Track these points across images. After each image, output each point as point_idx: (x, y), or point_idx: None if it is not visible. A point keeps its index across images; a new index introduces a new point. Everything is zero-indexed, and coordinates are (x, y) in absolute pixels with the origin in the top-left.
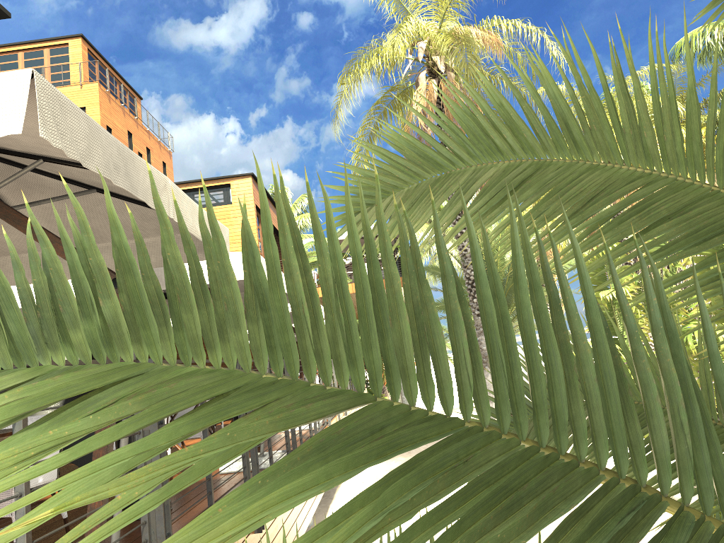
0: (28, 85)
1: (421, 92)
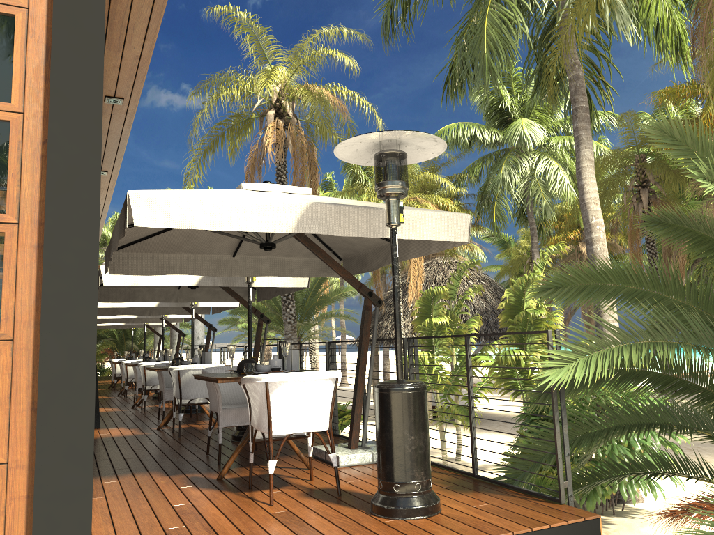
0: (469, 221)
1: (272, 129)
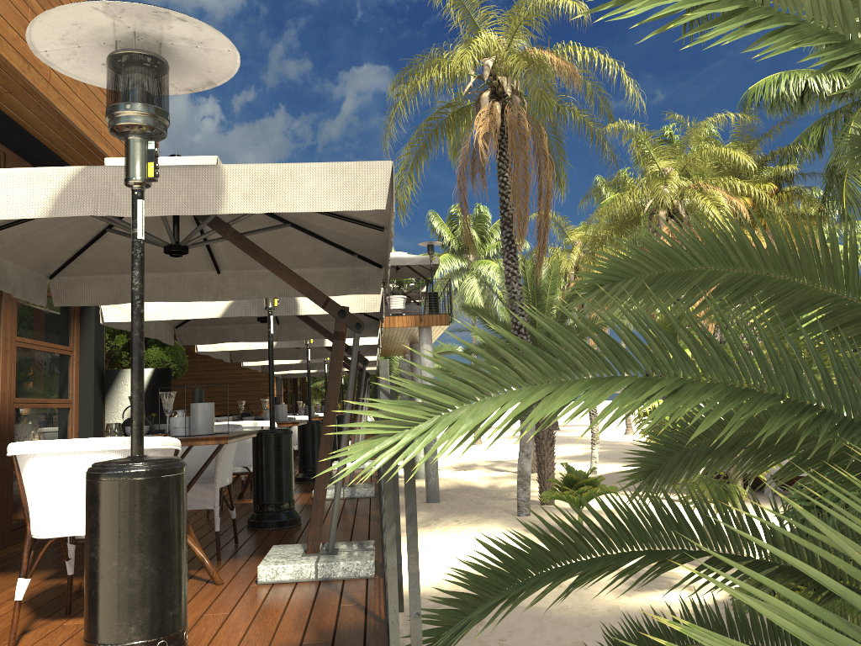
0: (390, 173)
1: (483, 115)
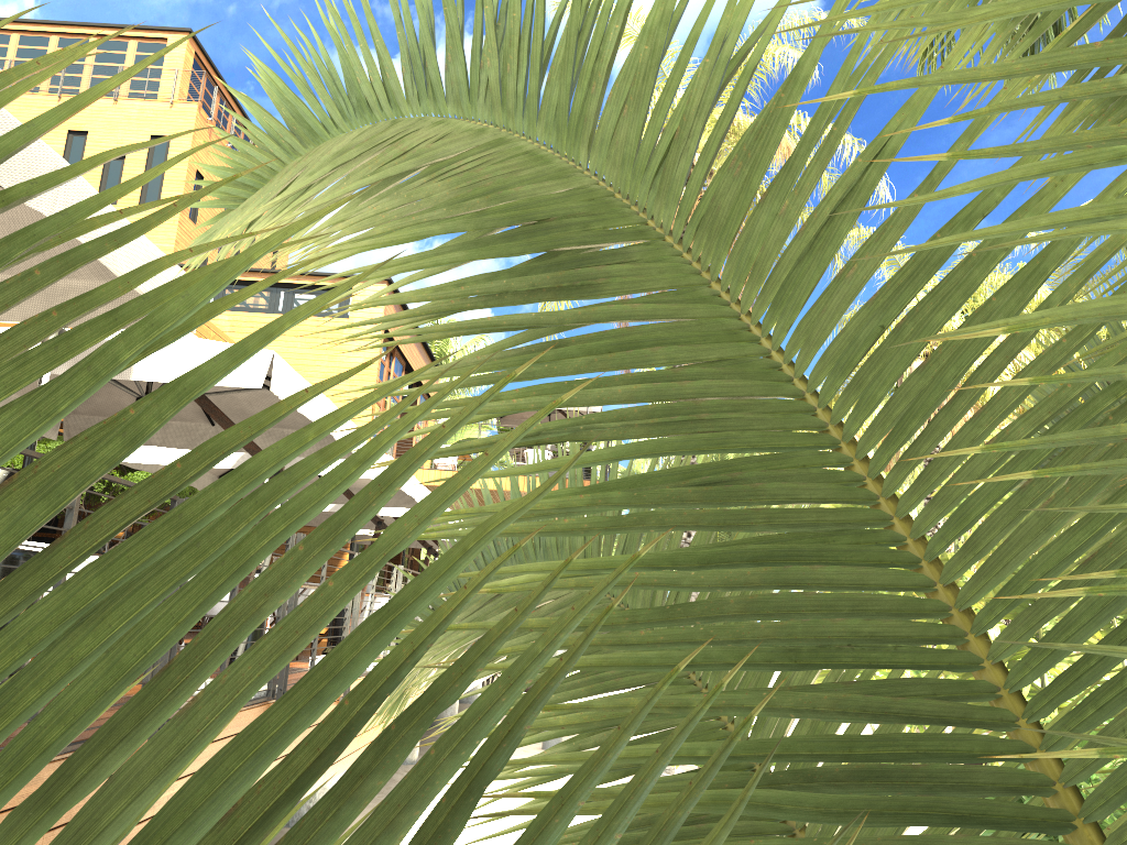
0: None
1: None
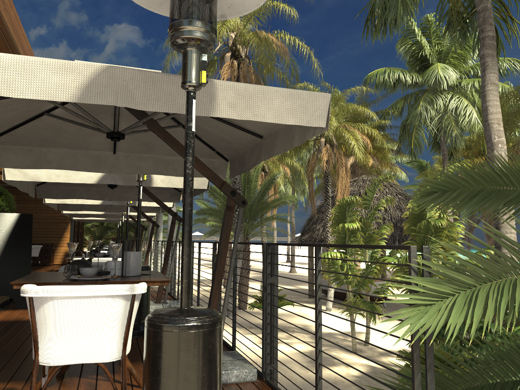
0: (329, 102)
1: (227, 67)
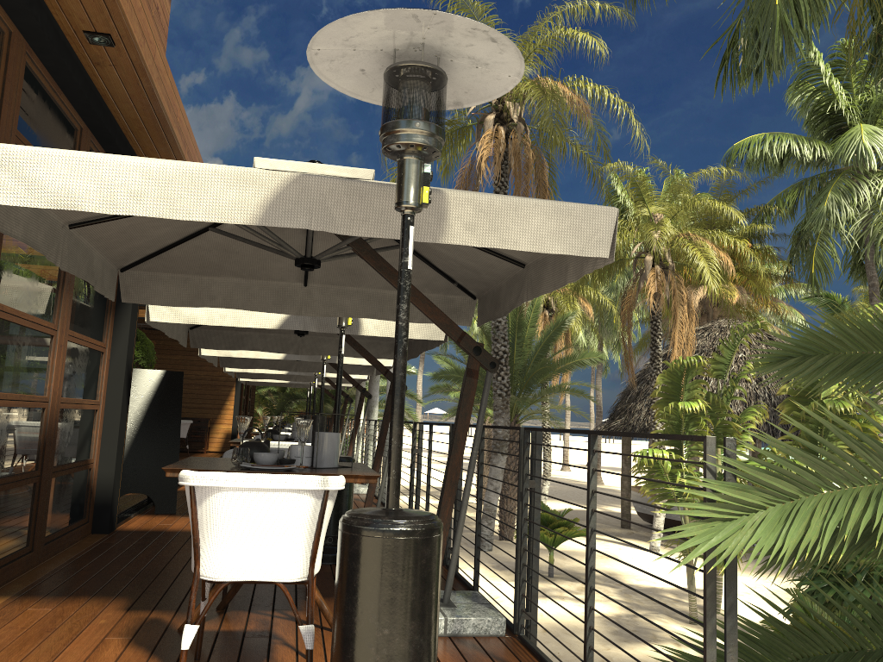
0: (615, 221)
1: (488, 138)
